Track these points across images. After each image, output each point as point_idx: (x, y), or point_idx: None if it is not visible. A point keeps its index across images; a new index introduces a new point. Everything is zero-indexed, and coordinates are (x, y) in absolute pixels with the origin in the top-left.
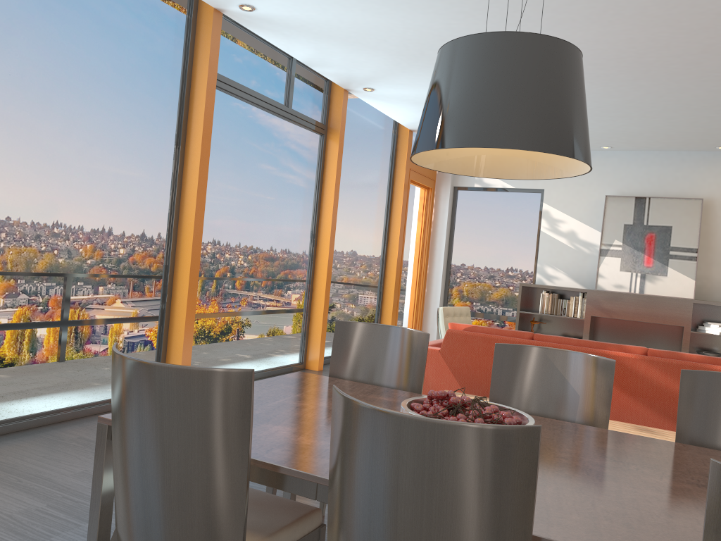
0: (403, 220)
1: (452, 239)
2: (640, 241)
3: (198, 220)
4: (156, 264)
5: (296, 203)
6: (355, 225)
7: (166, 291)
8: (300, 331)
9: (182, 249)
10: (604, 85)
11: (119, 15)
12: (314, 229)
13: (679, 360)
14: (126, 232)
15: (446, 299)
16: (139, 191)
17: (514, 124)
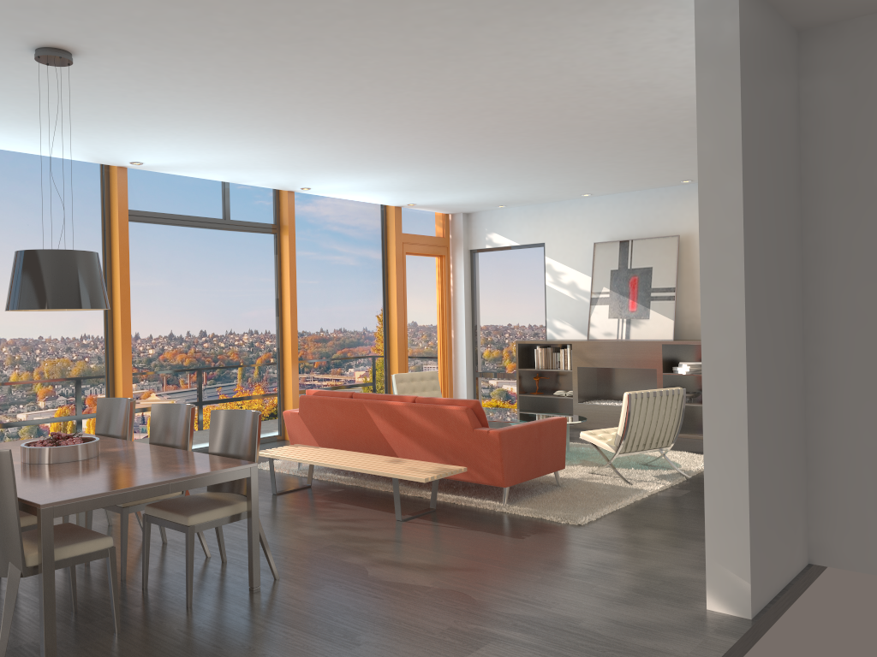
0: (400, 292)
1: (474, 303)
2: (625, 286)
3: (125, 329)
4: (97, 366)
5: (250, 298)
6: (337, 306)
7: (109, 386)
8: (274, 407)
9: (117, 352)
10: (470, 161)
11: (35, 192)
12: (277, 317)
13: (428, 404)
14: (64, 346)
15: (474, 363)
16: (71, 314)
17: (21, 297)
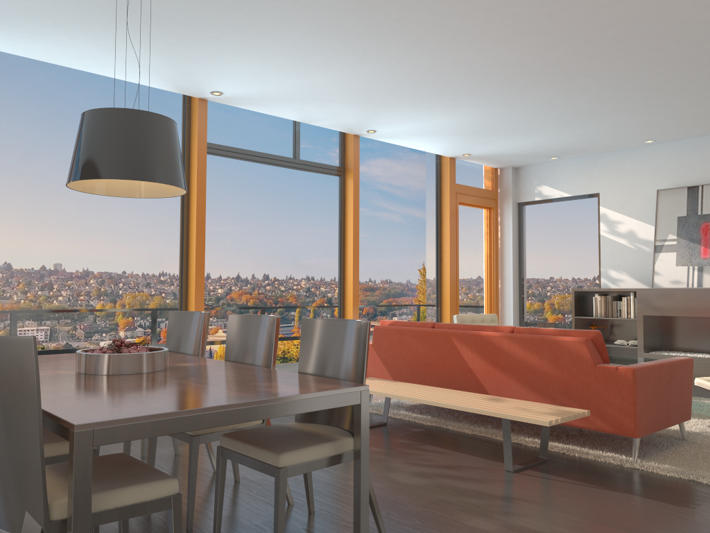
0: (452, 240)
1: (521, 254)
2: (695, 233)
3: (200, 256)
4: (171, 292)
5: (315, 236)
6: (395, 249)
7: None
8: None
9: (190, 279)
10: (551, 89)
11: None
12: (340, 256)
13: (532, 334)
14: (141, 270)
15: (521, 312)
16: (150, 239)
17: (83, 165)
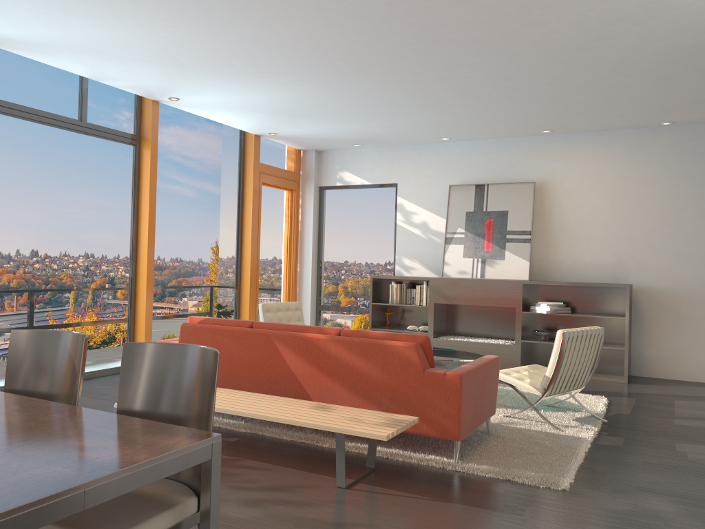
0: (255, 222)
1: (320, 238)
2: (480, 228)
3: None
4: None
5: (104, 212)
6: (194, 230)
7: None
8: (123, 335)
9: None
10: (371, 79)
11: None
12: (133, 236)
13: (361, 338)
14: None
15: (318, 296)
16: None
17: None
